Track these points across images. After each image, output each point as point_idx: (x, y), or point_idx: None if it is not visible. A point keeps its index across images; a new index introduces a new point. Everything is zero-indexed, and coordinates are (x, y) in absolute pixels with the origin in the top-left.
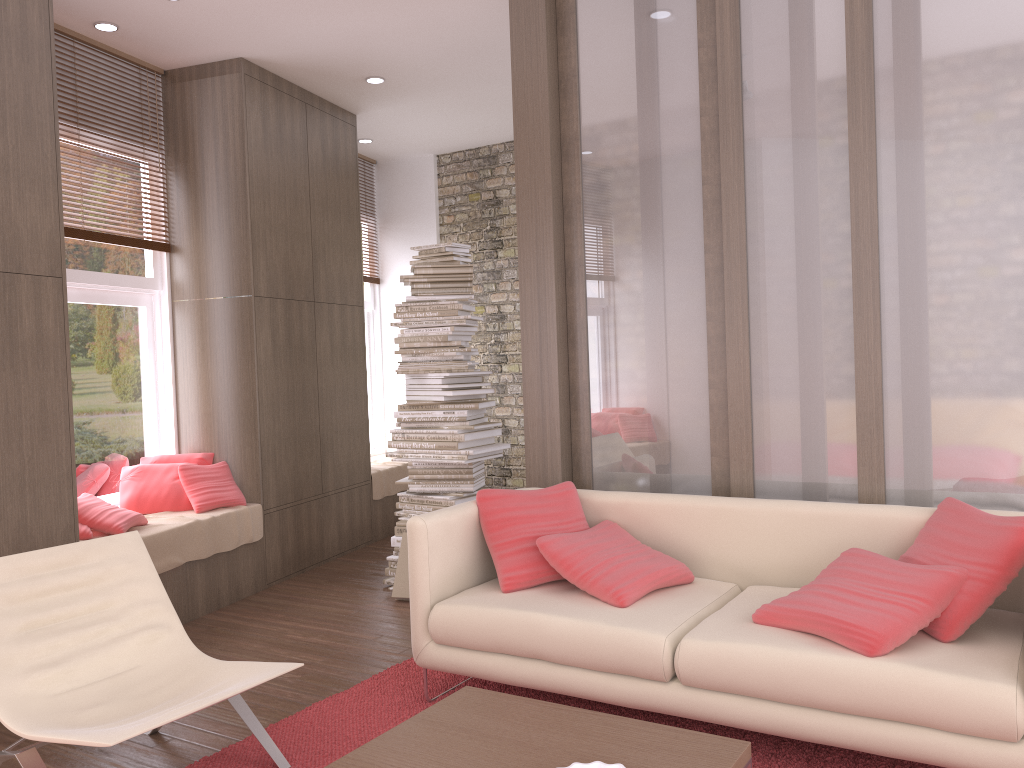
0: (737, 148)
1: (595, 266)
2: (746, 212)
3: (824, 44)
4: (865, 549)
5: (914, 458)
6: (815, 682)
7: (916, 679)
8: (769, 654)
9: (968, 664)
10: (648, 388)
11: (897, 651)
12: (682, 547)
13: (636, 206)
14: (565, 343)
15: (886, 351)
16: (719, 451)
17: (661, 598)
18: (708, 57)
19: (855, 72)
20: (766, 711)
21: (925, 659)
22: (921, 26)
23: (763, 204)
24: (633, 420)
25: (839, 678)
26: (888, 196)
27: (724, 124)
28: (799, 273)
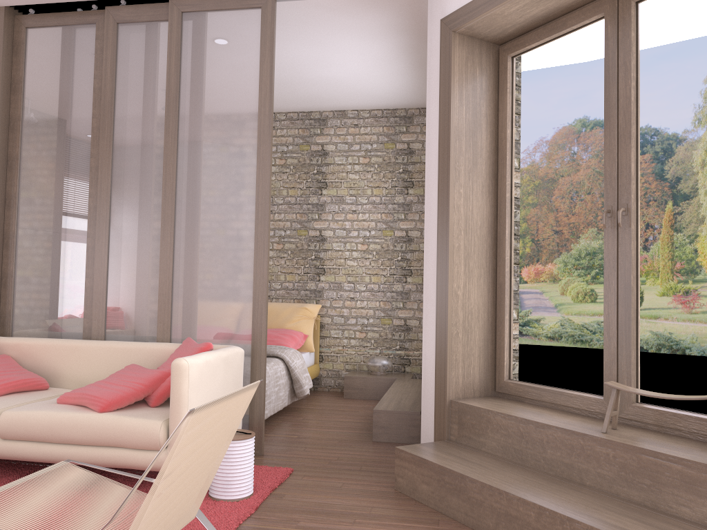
0: (109, 139)
1: (25, 199)
2: (112, 176)
3: (158, 89)
4: (147, 367)
5: (186, 319)
6: (69, 428)
7: (118, 421)
8: (48, 415)
9: (151, 414)
10: (51, 276)
11: (120, 410)
12: (49, 370)
13: (52, 165)
14: (1, 245)
15: (176, 259)
16: (88, 315)
17: (16, 395)
18: (99, 85)
19: (169, 107)
20: (44, 448)
21: (130, 413)
22: (202, 89)
23: (121, 172)
24: (40, 296)
25: (81, 424)
26: (182, 175)
27: (103, 124)
28: (137, 213)
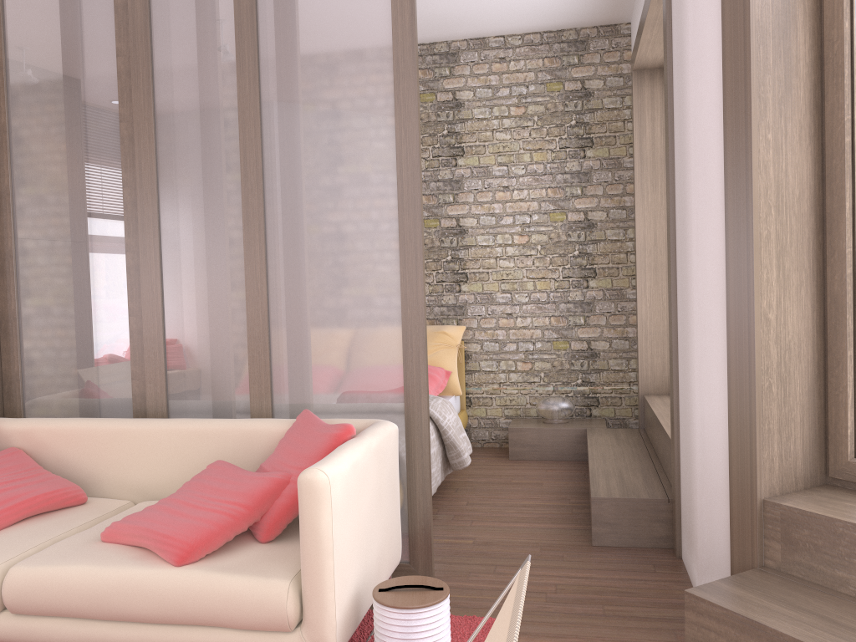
0: (147, 89)
1: (23, 196)
2: (157, 150)
3: None
4: (241, 460)
5: (294, 376)
6: (126, 597)
7: (210, 584)
8: (88, 574)
9: (265, 563)
10: (75, 316)
11: (210, 557)
12: (86, 469)
13: (60, 139)
14: None
15: (271, 281)
16: (139, 375)
17: (34, 523)
18: (123, 0)
19: (242, 27)
20: (87, 630)
21: (230, 562)
22: None
23: (171, 143)
24: (61, 347)
25: (146, 591)
26: (270, 142)
27: (135, 65)
28: (203, 209)
